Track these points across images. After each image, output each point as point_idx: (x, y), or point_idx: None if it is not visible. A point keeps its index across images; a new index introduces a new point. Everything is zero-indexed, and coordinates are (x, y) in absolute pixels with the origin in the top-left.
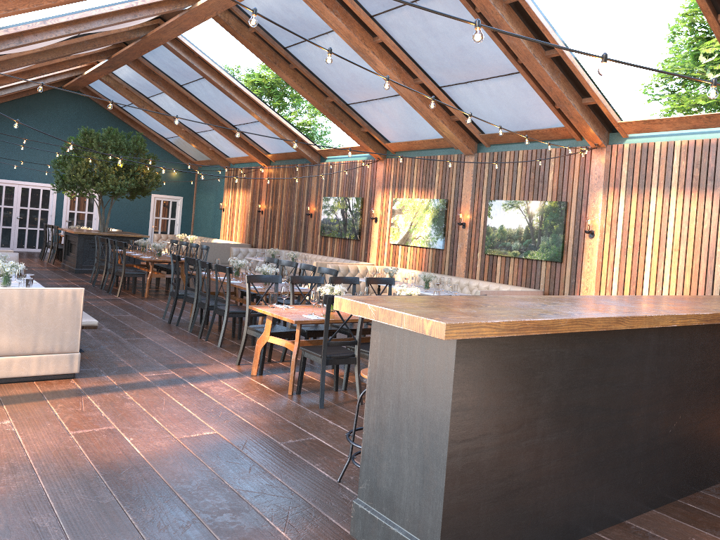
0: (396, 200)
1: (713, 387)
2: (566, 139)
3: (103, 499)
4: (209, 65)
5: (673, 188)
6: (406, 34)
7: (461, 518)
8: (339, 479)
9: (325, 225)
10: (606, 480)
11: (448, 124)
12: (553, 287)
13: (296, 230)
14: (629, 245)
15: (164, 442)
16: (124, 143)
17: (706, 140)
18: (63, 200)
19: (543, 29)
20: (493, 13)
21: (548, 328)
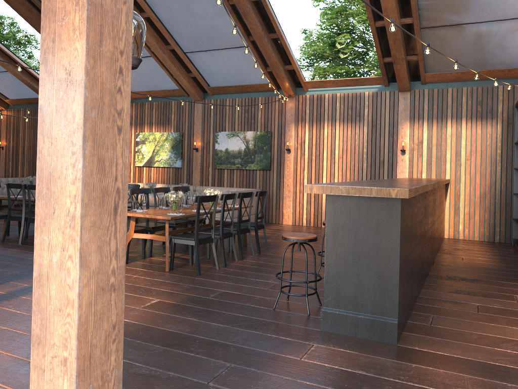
0: (139, 134)
1: (428, 223)
2: (268, 91)
3: (155, 350)
4: None
5: (337, 121)
6: (169, 13)
7: (400, 299)
8: (275, 307)
9: None
10: (417, 274)
11: (187, 79)
12: (265, 186)
13: None
14: (313, 156)
15: (135, 312)
16: None
17: (354, 93)
18: None
19: (273, 20)
20: (244, 6)
21: (418, 191)
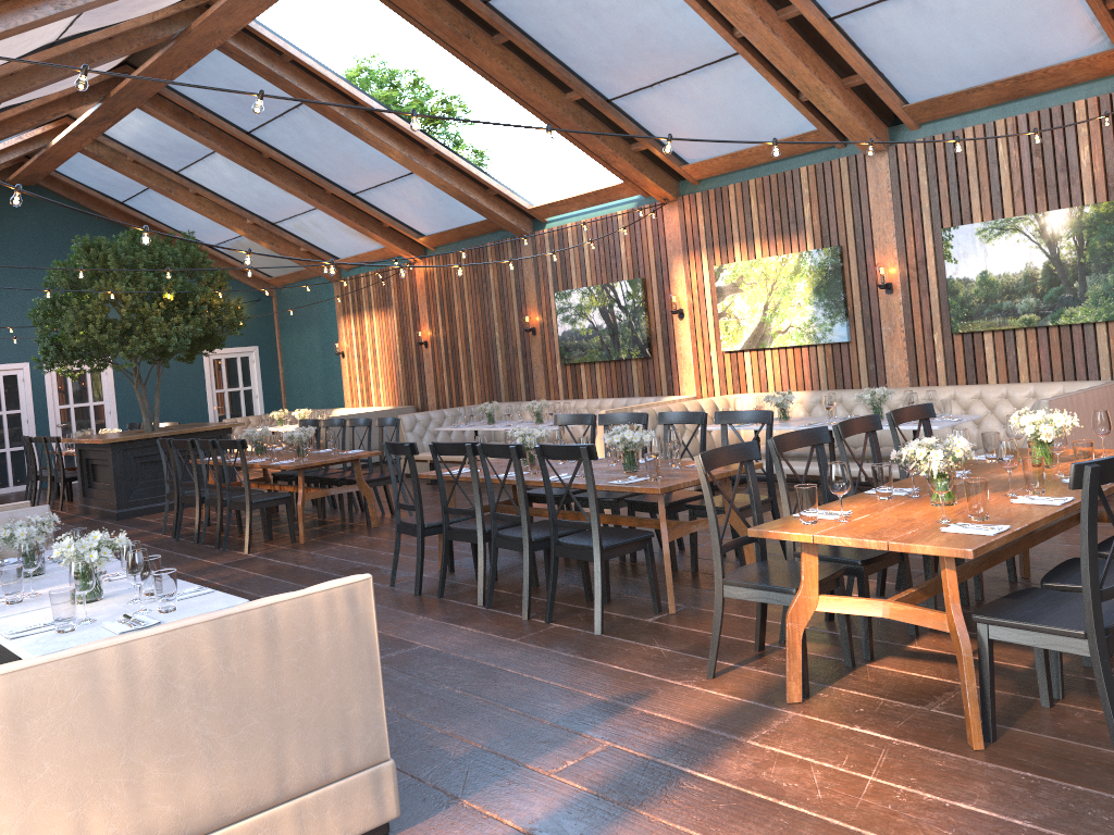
0: (721, 268)
1: None
2: (1105, 77)
3: None
4: (313, 76)
5: None
6: None
7: None
8: None
9: (571, 343)
10: None
11: (840, 95)
12: None
13: (506, 364)
14: None
15: None
16: (167, 253)
17: None
18: (45, 389)
19: None
20: None
21: None
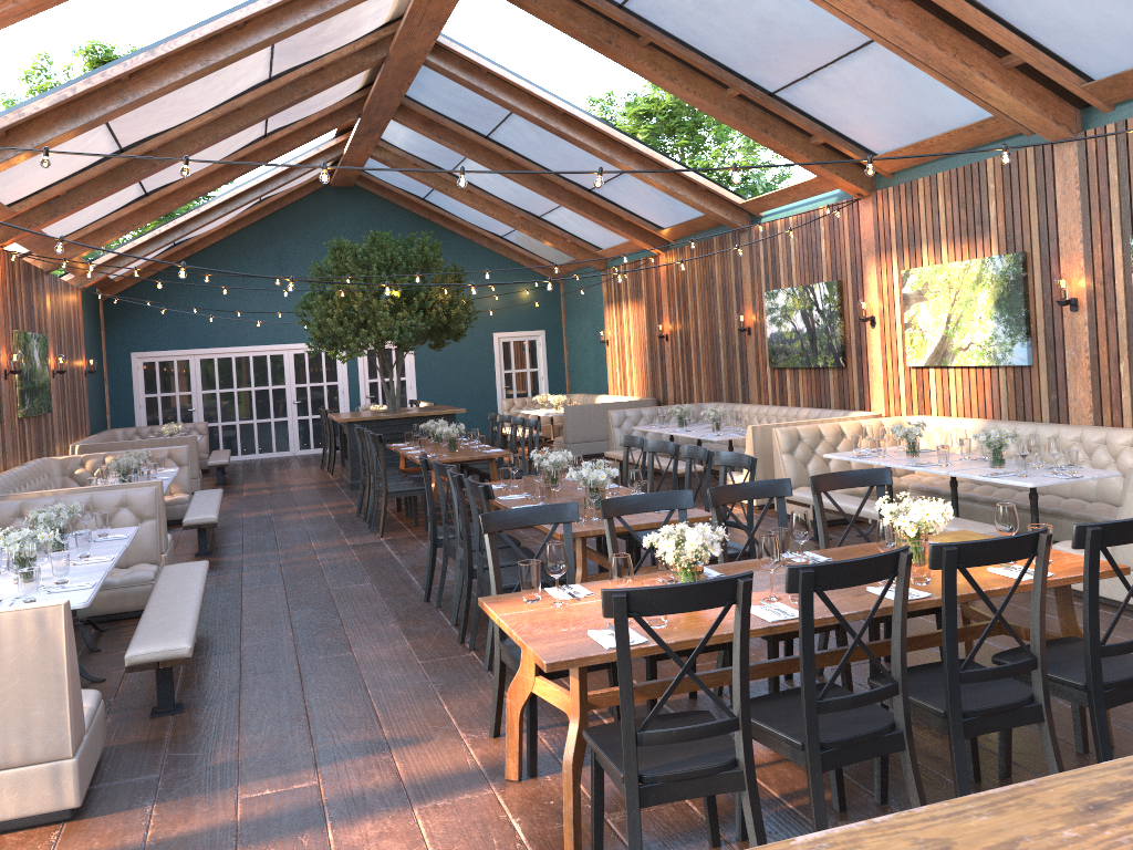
0: (907, 273)
1: None
2: None
3: None
4: (512, 84)
5: None
6: None
7: None
8: None
9: (776, 346)
10: None
11: (997, 77)
12: None
13: (727, 364)
14: None
15: None
16: (398, 254)
17: None
18: (357, 365)
19: None
20: None
21: None
